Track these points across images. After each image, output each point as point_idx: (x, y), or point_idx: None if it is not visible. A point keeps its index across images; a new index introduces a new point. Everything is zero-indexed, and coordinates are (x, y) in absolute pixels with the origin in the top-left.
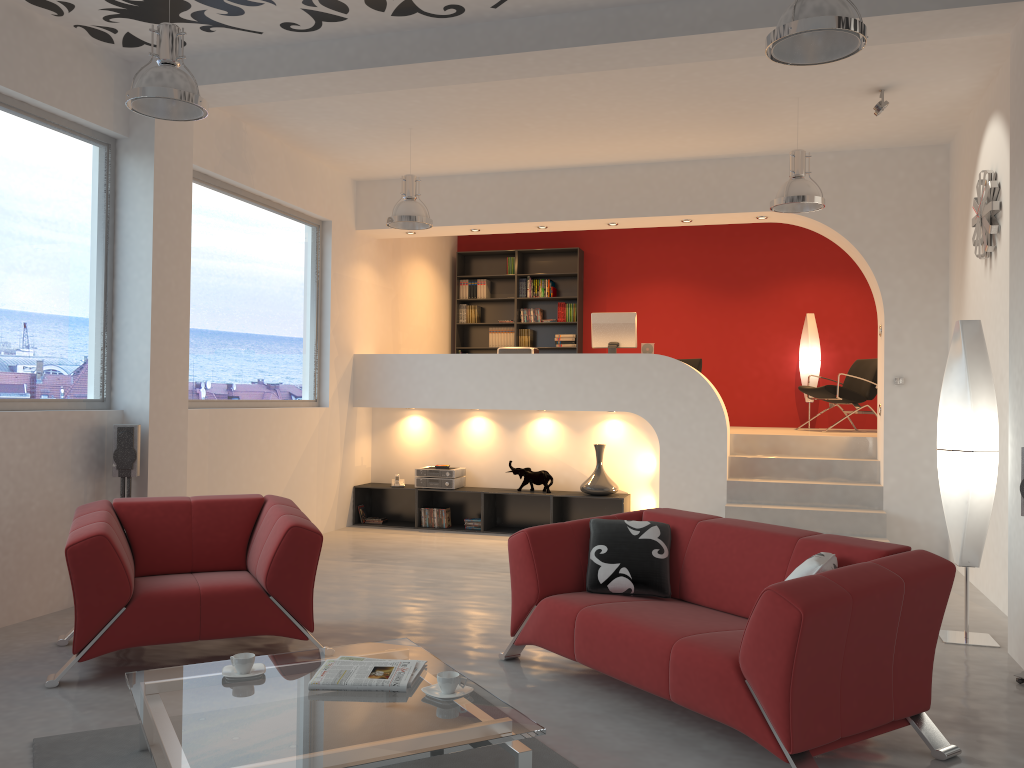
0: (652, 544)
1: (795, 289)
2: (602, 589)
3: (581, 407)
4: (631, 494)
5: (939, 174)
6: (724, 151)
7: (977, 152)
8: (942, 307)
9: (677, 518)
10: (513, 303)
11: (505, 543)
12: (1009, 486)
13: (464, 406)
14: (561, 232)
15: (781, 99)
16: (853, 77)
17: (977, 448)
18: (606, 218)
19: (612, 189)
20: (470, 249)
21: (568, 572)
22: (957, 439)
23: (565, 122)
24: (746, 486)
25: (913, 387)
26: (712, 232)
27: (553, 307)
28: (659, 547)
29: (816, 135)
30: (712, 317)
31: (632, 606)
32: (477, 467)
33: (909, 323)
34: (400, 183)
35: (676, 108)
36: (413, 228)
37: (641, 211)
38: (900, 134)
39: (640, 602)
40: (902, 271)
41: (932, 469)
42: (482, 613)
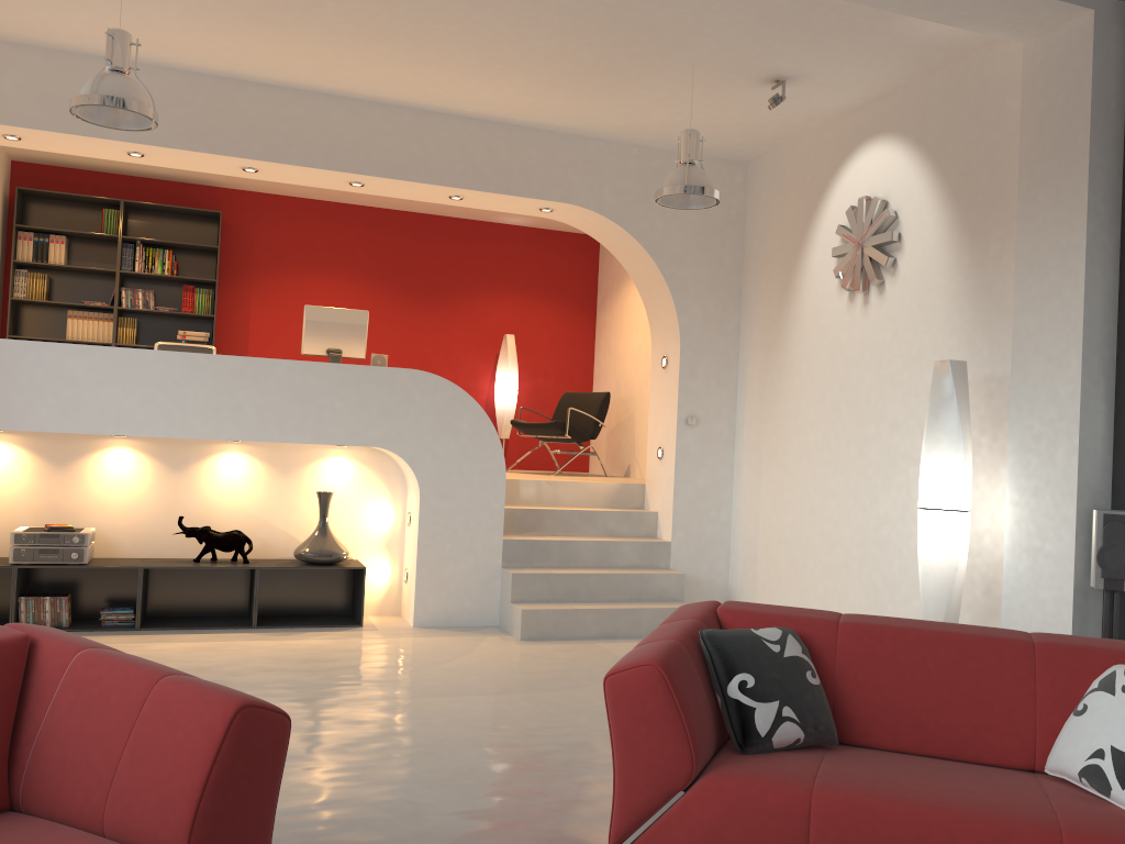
0: (802, 664)
1: (490, 304)
2: (764, 746)
3: (311, 439)
4: (358, 560)
5: (737, 194)
6: (529, 116)
7: (830, 176)
8: (734, 342)
9: (796, 619)
10: (106, 278)
11: (205, 647)
12: (1007, 550)
13: (116, 431)
14: (188, 186)
15: (675, 62)
16: (776, 55)
17: (969, 507)
18: (360, 174)
19: (370, 135)
20: (34, 187)
21: (707, 724)
22: (947, 497)
23: (385, 16)
24: (526, 546)
25: (704, 429)
26: (397, 221)
27: (172, 291)
28: (809, 667)
29: (647, 120)
30: (392, 327)
31: (859, 772)
32: (115, 527)
33: (703, 356)
34: (6, 49)
35: (550, 38)
36: (110, 125)
37: (409, 173)
38: (723, 140)
39: (836, 760)
40: (699, 297)
41: (718, 521)
42: (388, 792)
